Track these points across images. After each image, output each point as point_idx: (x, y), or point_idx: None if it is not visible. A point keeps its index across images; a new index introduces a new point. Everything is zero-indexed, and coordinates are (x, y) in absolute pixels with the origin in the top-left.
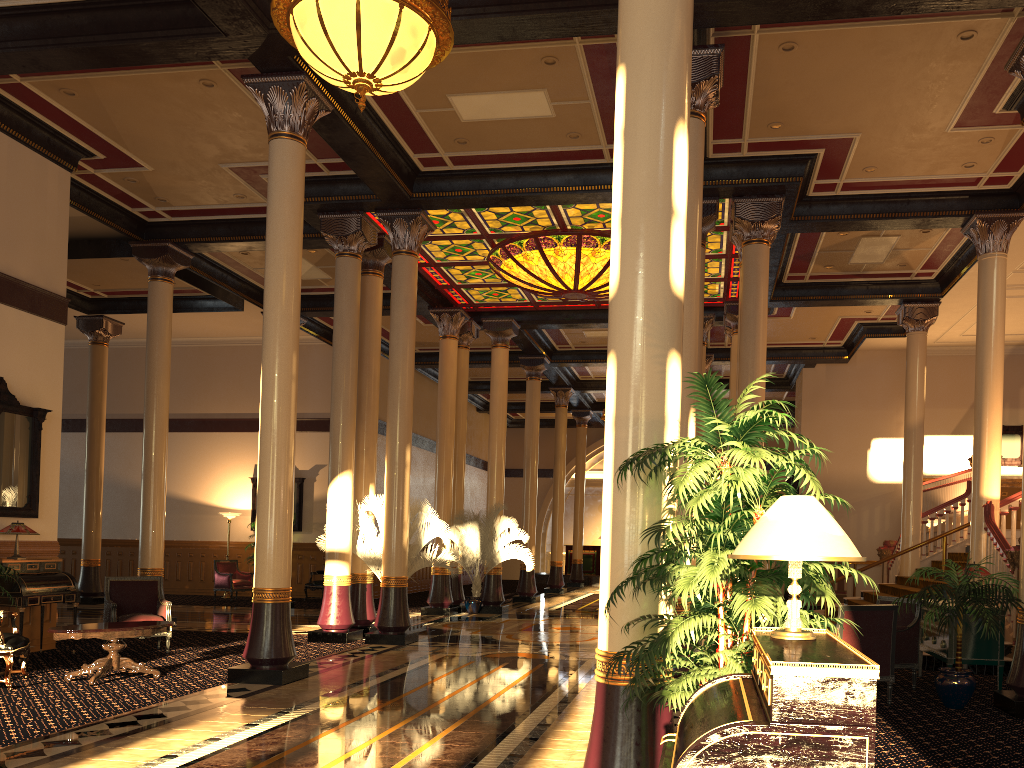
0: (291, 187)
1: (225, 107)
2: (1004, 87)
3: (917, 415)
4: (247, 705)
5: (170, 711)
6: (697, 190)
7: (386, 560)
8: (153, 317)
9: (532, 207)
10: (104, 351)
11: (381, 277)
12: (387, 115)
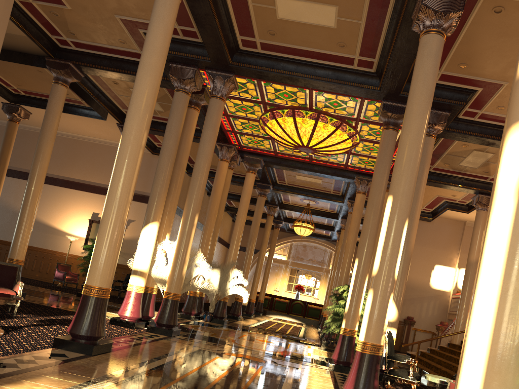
0: (166, 22)
1: None
2: None
3: (475, 256)
4: (64, 370)
5: (3, 367)
6: (434, 81)
7: (170, 281)
8: (51, 105)
9: (297, 89)
10: (15, 126)
11: (198, 111)
12: (232, 2)
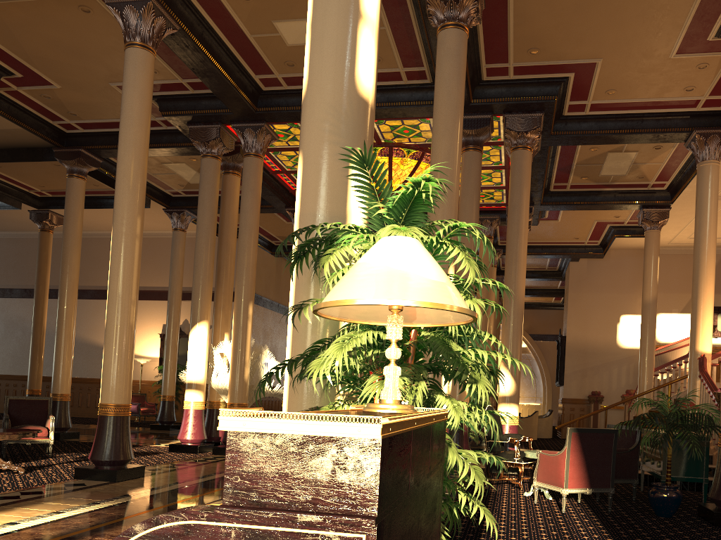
0: (140, 86)
1: (103, 31)
2: (715, 16)
3: (652, 293)
4: (71, 497)
5: (1, 499)
6: (459, 87)
7: (231, 390)
8: (68, 204)
9: None
10: (49, 236)
11: (239, 176)
12: (229, 39)
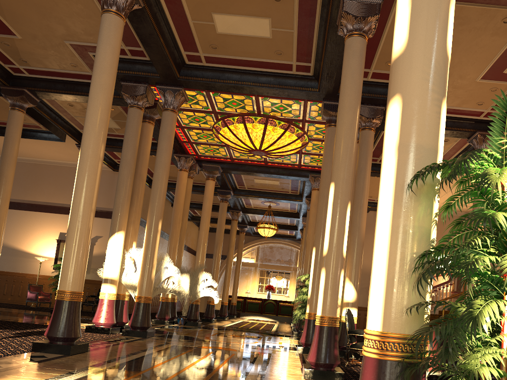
0: (113, 43)
1: None
2: None
3: None
4: (45, 367)
5: None
6: (361, 78)
7: (140, 286)
8: (9, 131)
9: (244, 97)
10: None
11: (153, 125)
12: (173, 21)
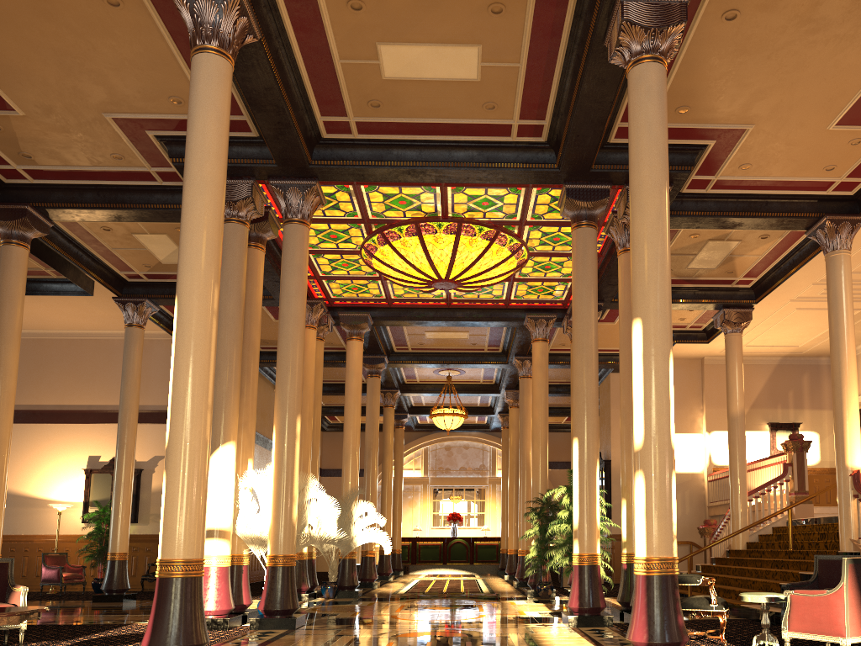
0: (218, 105)
1: (126, 36)
2: None
3: (739, 405)
4: None
5: None
6: (665, 134)
7: (274, 537)
8: (5, 282)
9: (422, 189)
10: None
11: (263, 251)
12: (306, 64)
